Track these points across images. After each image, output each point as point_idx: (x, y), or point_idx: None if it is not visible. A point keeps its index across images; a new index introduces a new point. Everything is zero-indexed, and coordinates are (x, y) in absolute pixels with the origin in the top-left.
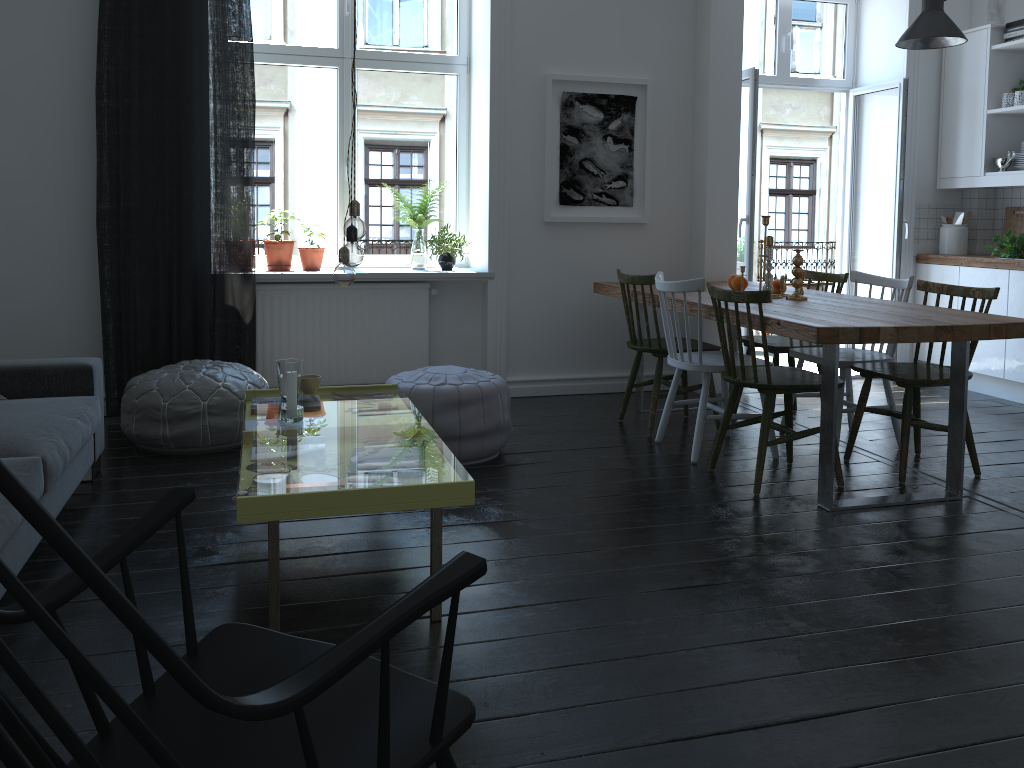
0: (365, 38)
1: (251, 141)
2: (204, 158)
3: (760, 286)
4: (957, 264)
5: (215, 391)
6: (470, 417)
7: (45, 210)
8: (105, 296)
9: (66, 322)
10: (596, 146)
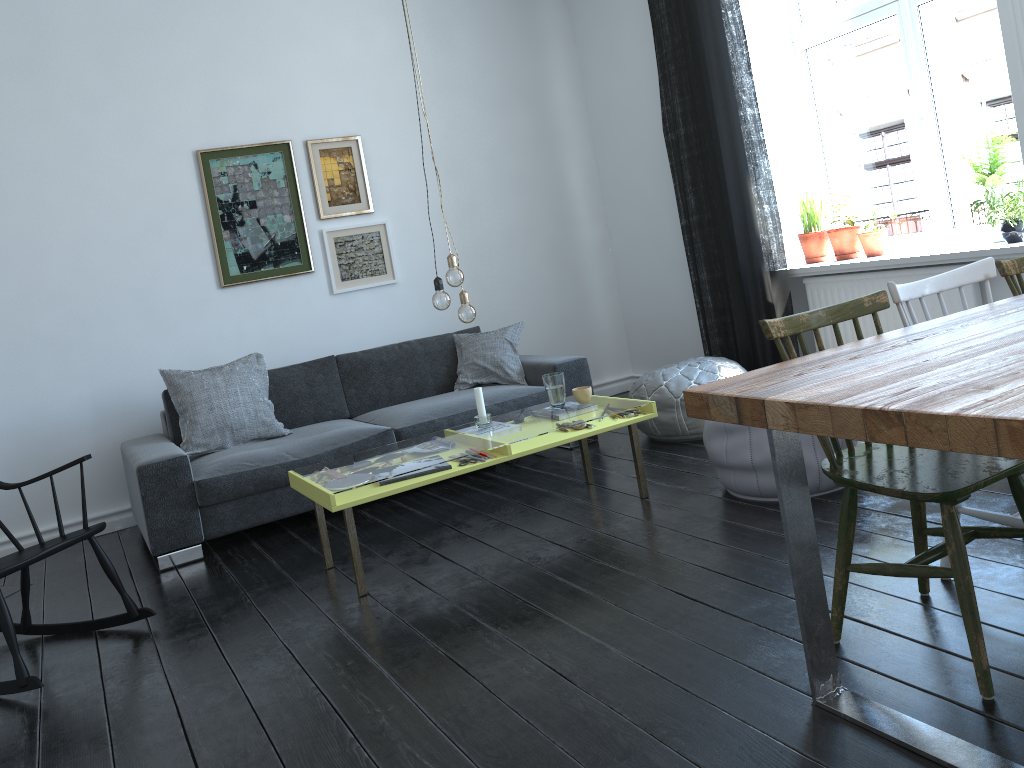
0: None
1: (759, 140)
2: (727, 167)
3: None
4: None
5: (657, 389)
6: (735, 446)
7: (669, 229)
8: (695, 297)
9: (693, 317)
10: None
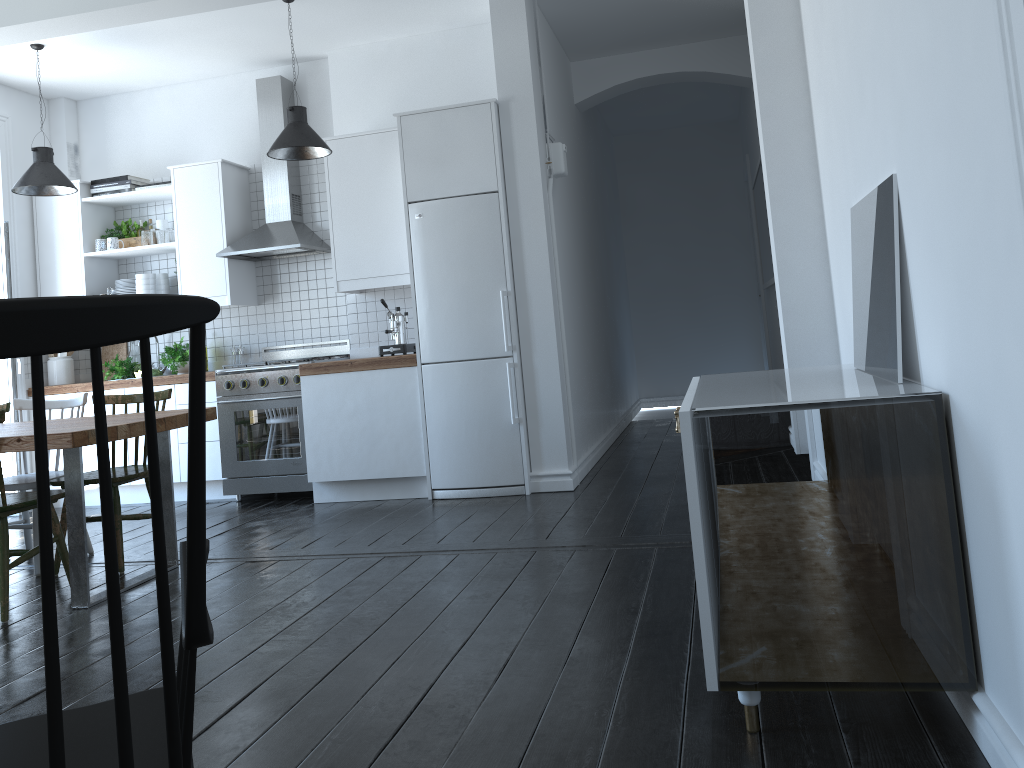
0: None
1: None
2: None
3: None
4: (74, 391)
5: None
6: None
7: None
8: None
9: None
10: None
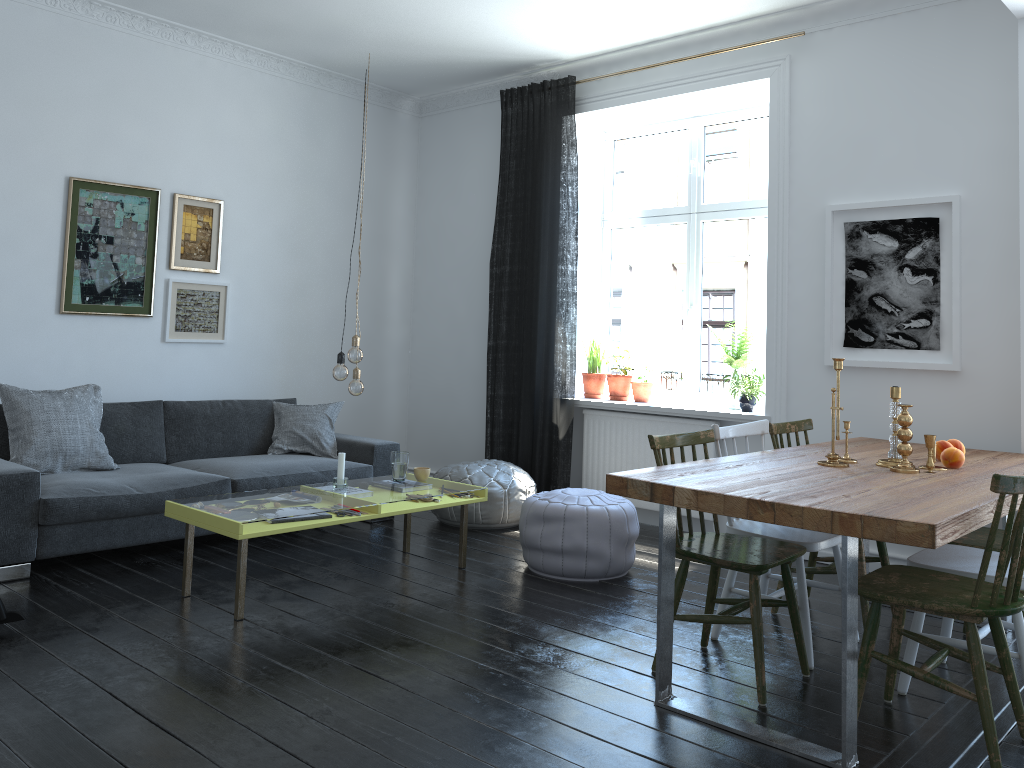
0: (709, 193)
1: (573, 292)
2: (542, 307)
3: (832, 446)
4: None
5: (462, 480)
6: (550, 533)
7: (473, 345)
8: (487, 408)
9: (478, 425)
10: (889, 279)
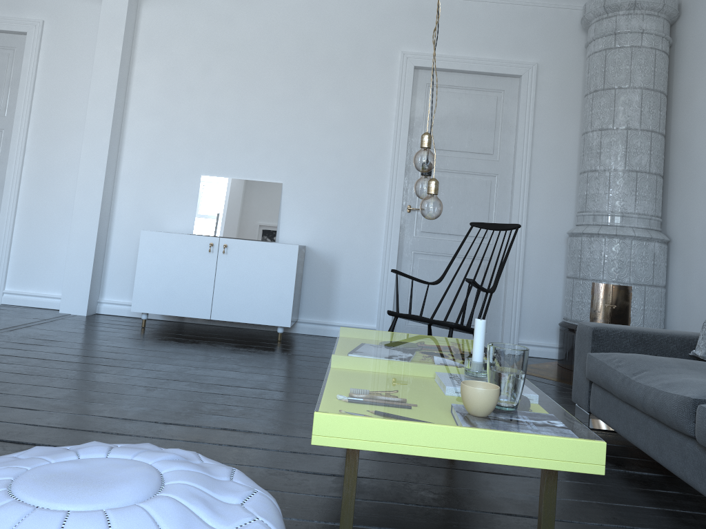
0: None
1: None
2: None
3: None
4: None
5: None
6: None
7: None
8: None
9: None
10: None
